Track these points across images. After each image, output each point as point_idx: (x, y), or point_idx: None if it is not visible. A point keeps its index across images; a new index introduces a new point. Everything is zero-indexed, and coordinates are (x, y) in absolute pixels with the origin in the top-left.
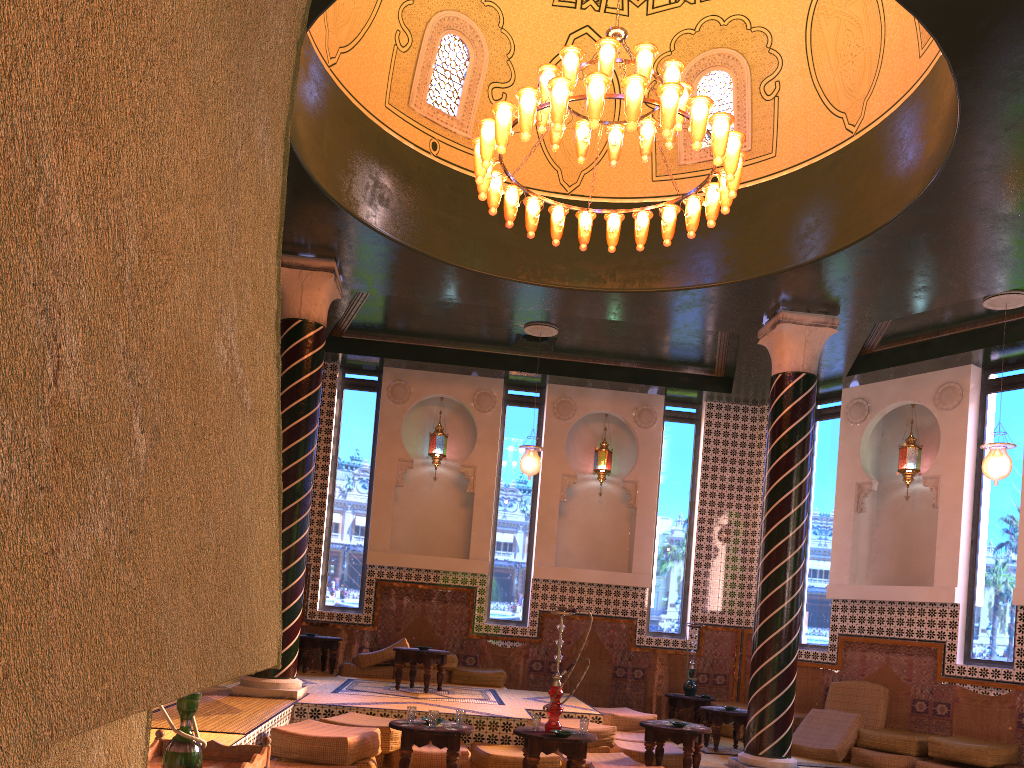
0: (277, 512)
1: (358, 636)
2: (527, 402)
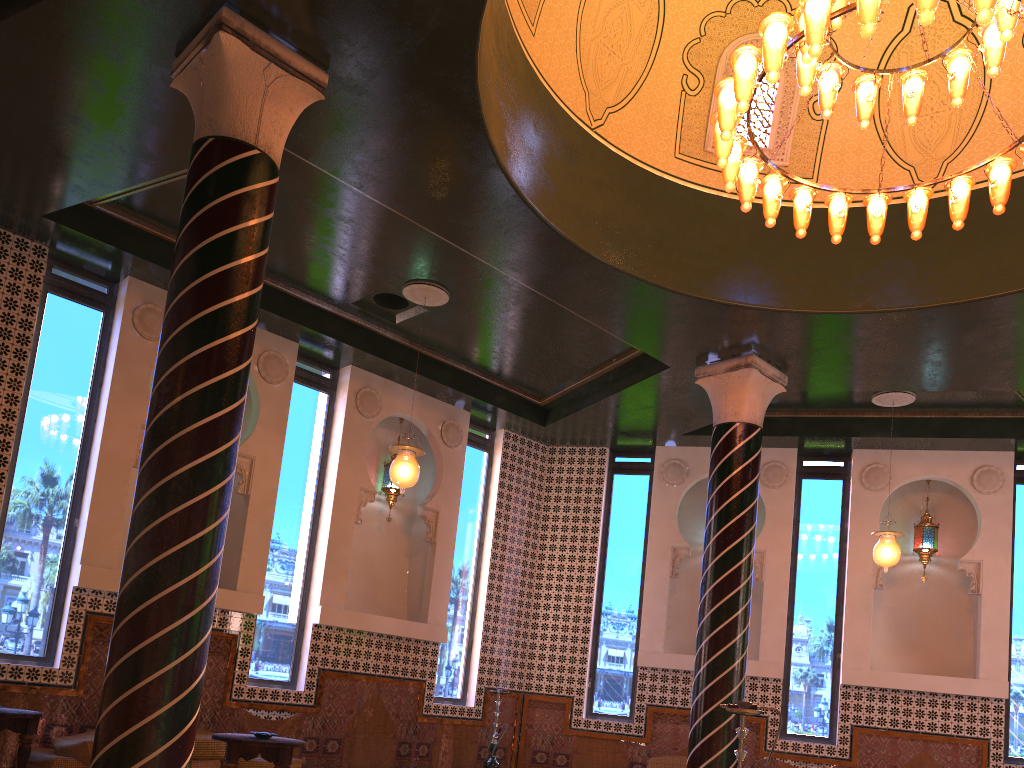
0: None
1: (47, 706)
2: (316, 383)
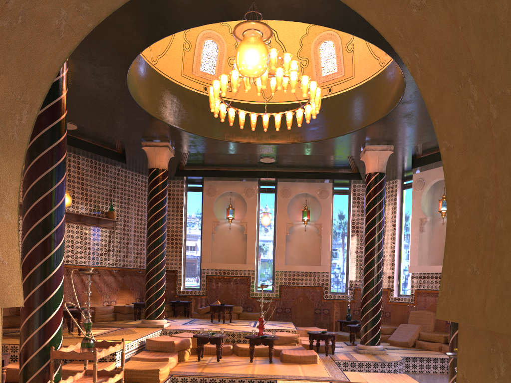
0: (21, 278)
1: (199, 300)
2: (269, 191)
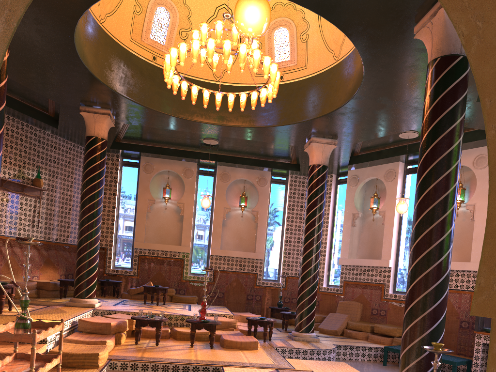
0: None
1: (130, 280)
2: (208, 173)
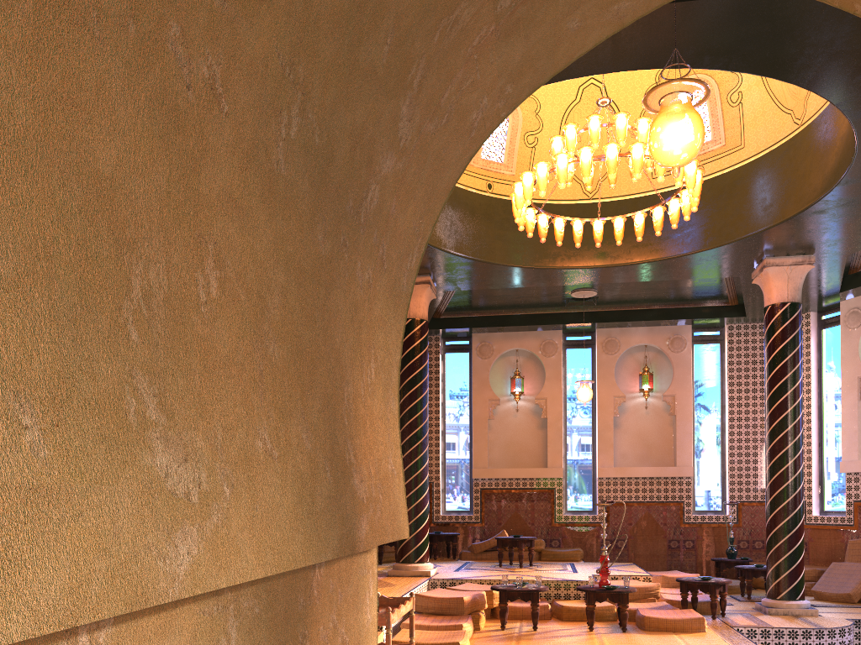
0: (404, 496)
1: (471, 531)
2: (582, 344)
